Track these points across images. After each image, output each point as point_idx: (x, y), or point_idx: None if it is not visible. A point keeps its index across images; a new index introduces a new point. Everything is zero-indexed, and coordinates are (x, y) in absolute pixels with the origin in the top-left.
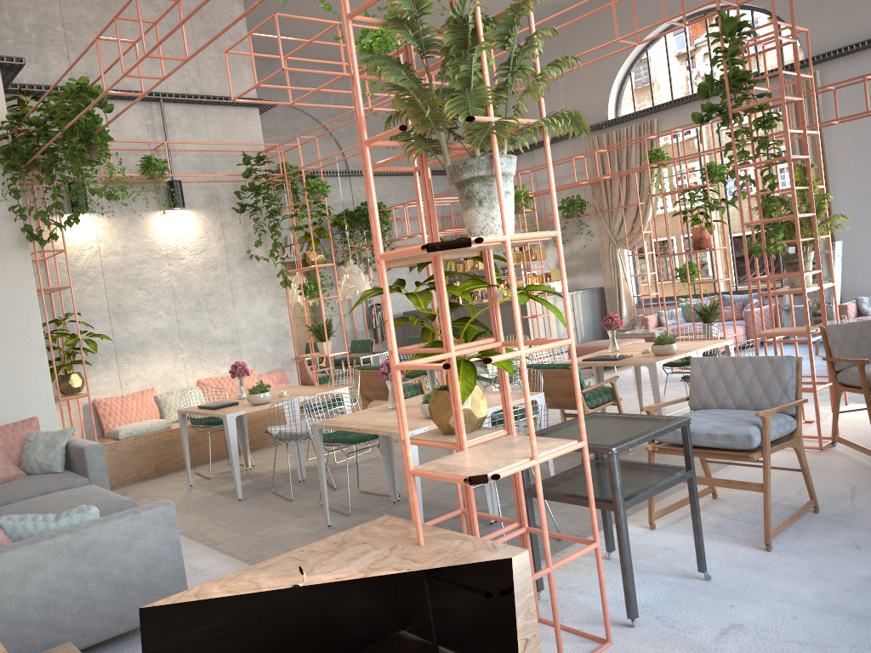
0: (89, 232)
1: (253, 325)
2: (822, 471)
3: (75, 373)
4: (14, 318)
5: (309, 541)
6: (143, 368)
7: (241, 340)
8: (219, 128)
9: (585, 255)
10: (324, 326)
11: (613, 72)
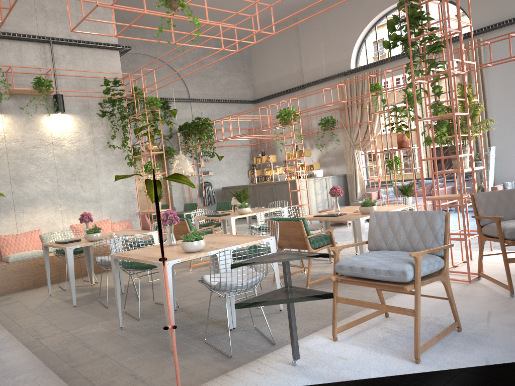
0: None
1: (110, 190)
2: (469, 298)
3: None
4: None
5: (102, 338)
6: (33, 216)
7: (102, 200)
8: (91, 62)
9: (335, 154)
10: None
11: (354, 40)
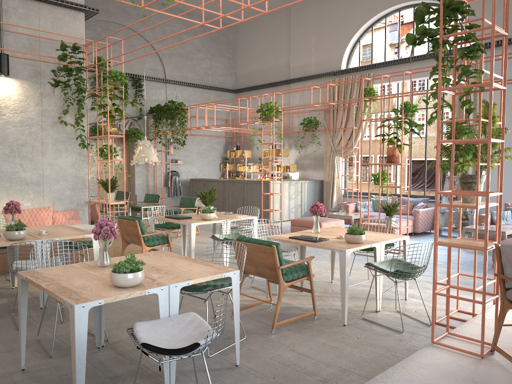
0: None
1: (56, 173)
2: None
3: None
4: None
5: None
6: None
7: (45, 183)
8: (49, 22)
9: (314, 157)
10: (109, 181)
11: (348, 38)
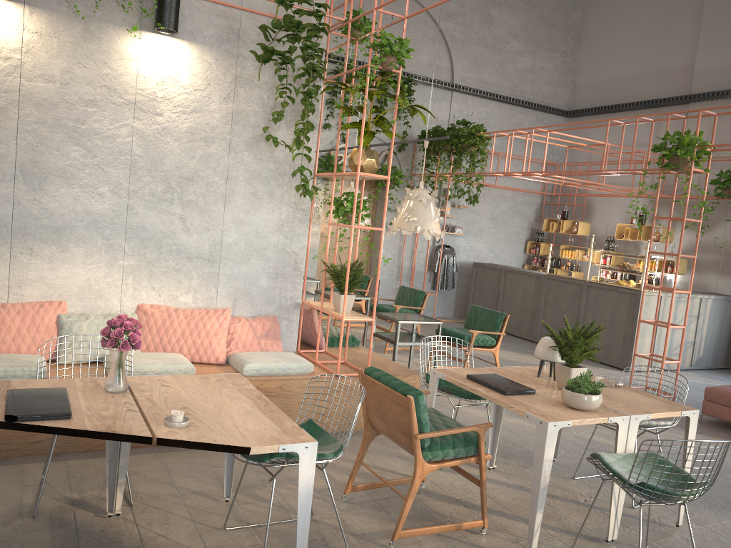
0: (10, 33)
1: (247, 241)
2: None
3: None
4: None
5: None
6: (52, 268)
7: (224, 260)
8: None
9: (727, 250)
10: (347, 271)
11: None
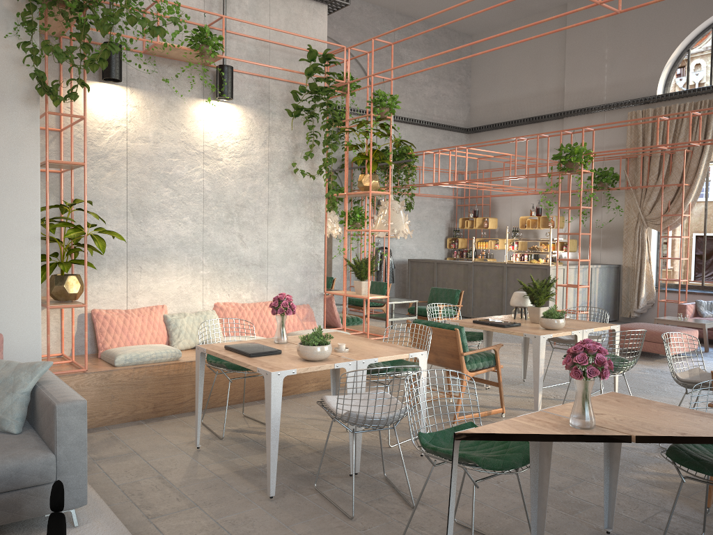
0: (118, 108)
1: (284, 249)
2: None
3: (73, 275)
4: (5, 193)
5: None
6: (156, 280)
7: (270, 264)
8: (282, 18)
9: (605, 230)
10: (368, 262)
11: (671, 46)
